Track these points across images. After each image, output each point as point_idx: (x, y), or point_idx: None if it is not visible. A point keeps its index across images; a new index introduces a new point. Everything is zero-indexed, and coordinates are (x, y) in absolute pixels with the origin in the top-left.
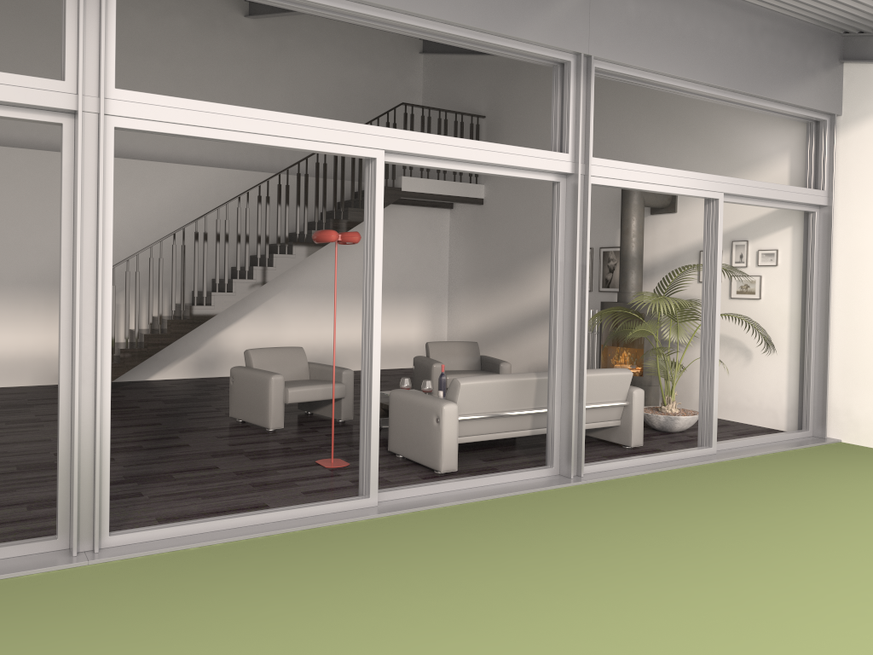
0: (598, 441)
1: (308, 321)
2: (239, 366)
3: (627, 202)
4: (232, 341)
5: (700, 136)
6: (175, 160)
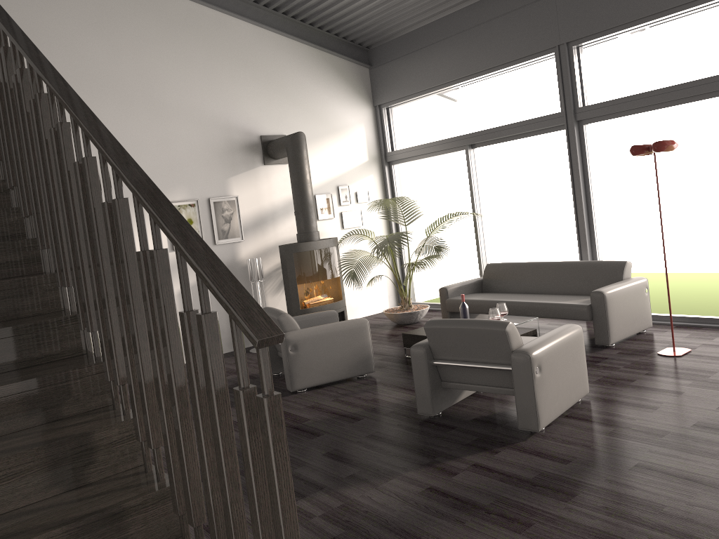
0: None
1: None
2: (527, 346)
3: (304, 150)
4: None
5: (299, 101)
6: None
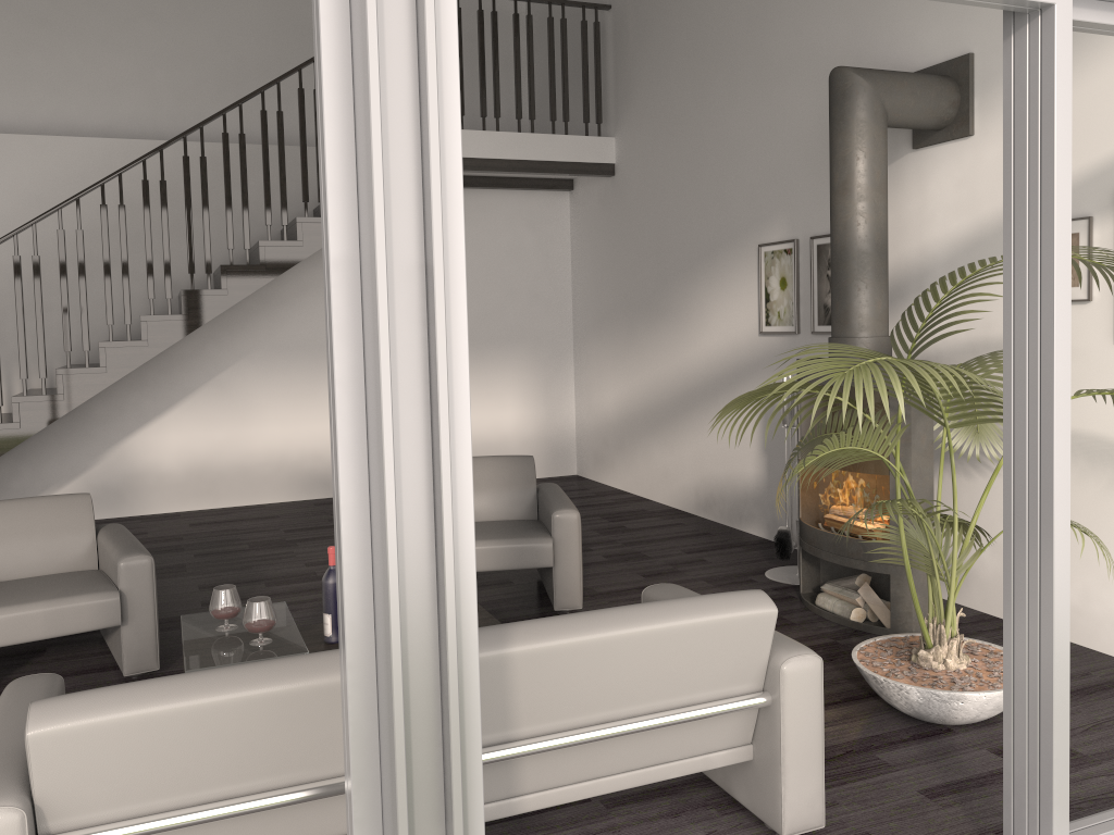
0: (707, 781)
1: (301, 407)
2: None
3: (840, 117)
4: (154, 451)
5: None
6: (61, 135)
